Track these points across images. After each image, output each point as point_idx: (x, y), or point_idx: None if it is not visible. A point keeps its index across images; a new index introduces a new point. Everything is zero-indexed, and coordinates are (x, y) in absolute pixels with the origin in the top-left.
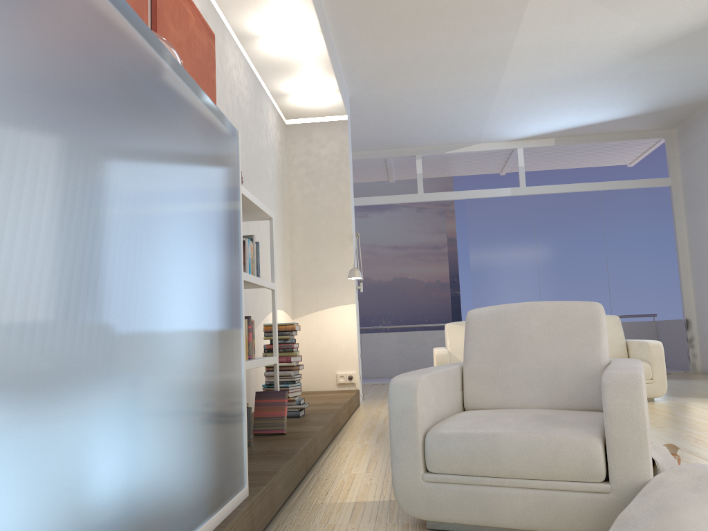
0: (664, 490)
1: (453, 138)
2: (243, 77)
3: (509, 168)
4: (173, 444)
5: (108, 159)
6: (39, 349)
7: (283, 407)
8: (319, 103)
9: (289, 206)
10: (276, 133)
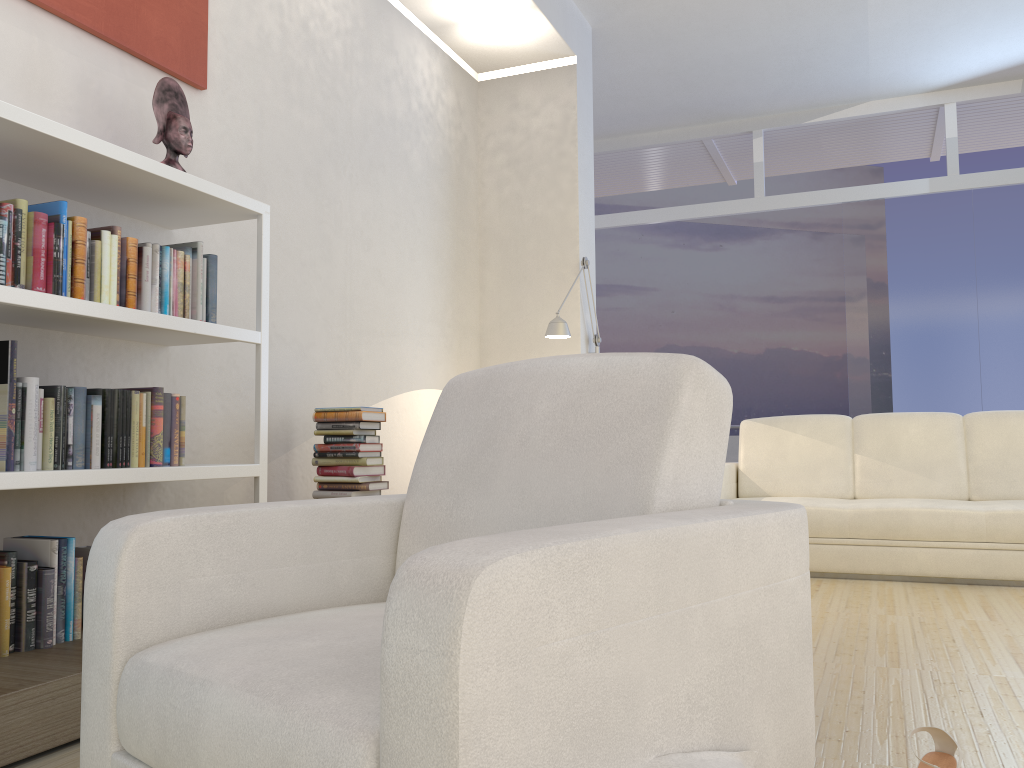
0: None
1: (816, 94)
2: None
3: (945, 146)
4: None
5: None
6: None
7: None
8: (515, 36)
9: (479, 219)
10: (443, 94)
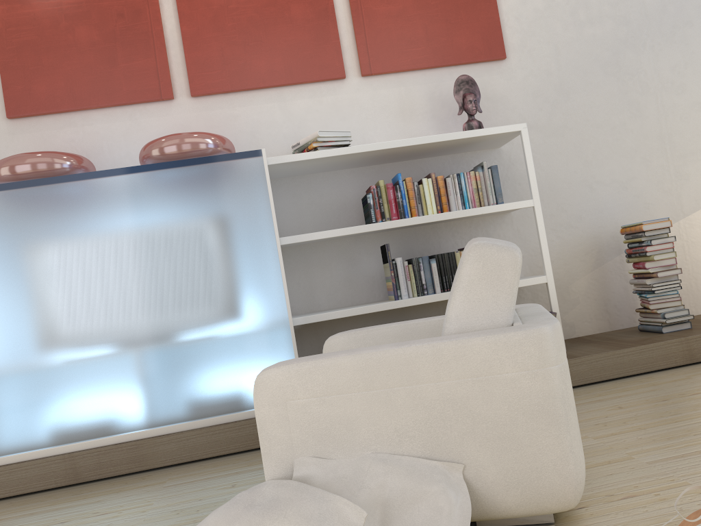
0: (244, 494)
1: None
2: None
3: None
4: (160, 374)
5: (70, 256)
6: (33, 343)
7: None
8: None
9: None
10: None
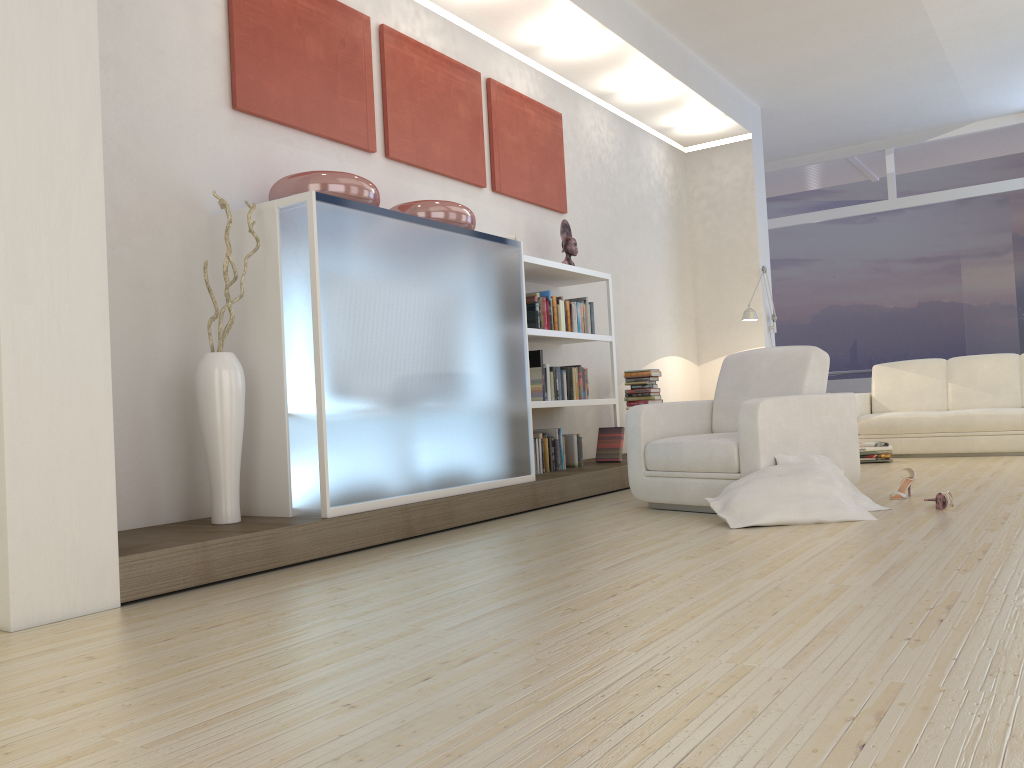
0: (759, 474)
1: (931, 122)
2: (606, 133)
3: None
4: (459, 433)
5: (408, 298)
6: (379, 382)
7: (619, 440)
8: (711, 128)
9: (691, 243)
10: (666, 169)
